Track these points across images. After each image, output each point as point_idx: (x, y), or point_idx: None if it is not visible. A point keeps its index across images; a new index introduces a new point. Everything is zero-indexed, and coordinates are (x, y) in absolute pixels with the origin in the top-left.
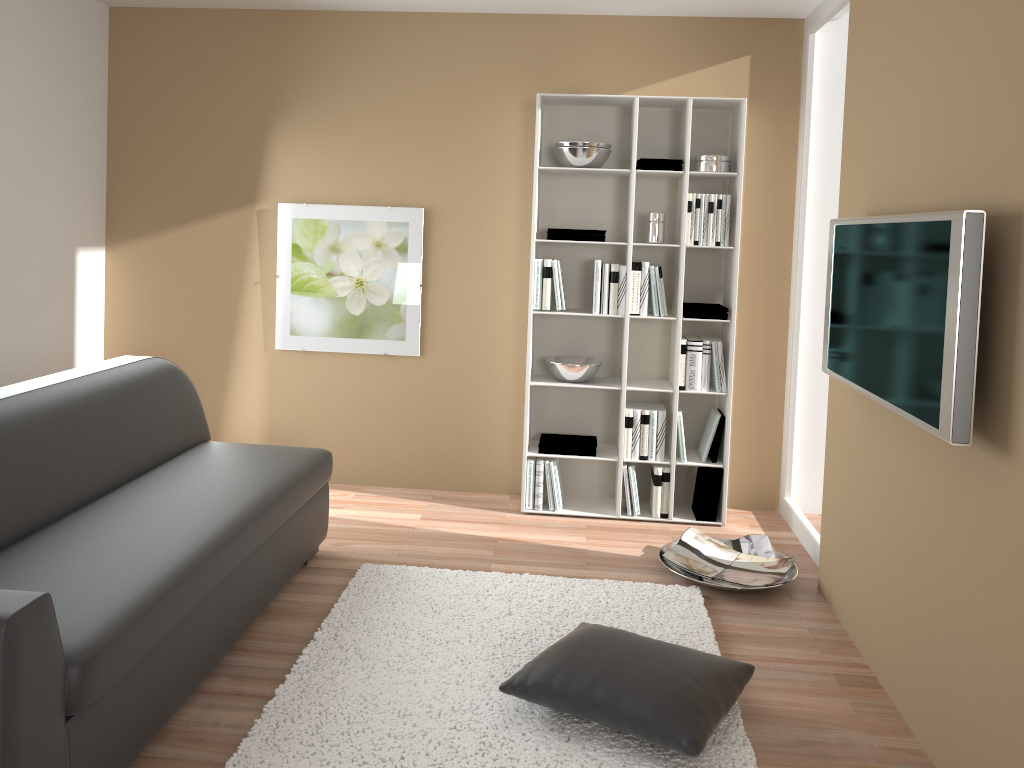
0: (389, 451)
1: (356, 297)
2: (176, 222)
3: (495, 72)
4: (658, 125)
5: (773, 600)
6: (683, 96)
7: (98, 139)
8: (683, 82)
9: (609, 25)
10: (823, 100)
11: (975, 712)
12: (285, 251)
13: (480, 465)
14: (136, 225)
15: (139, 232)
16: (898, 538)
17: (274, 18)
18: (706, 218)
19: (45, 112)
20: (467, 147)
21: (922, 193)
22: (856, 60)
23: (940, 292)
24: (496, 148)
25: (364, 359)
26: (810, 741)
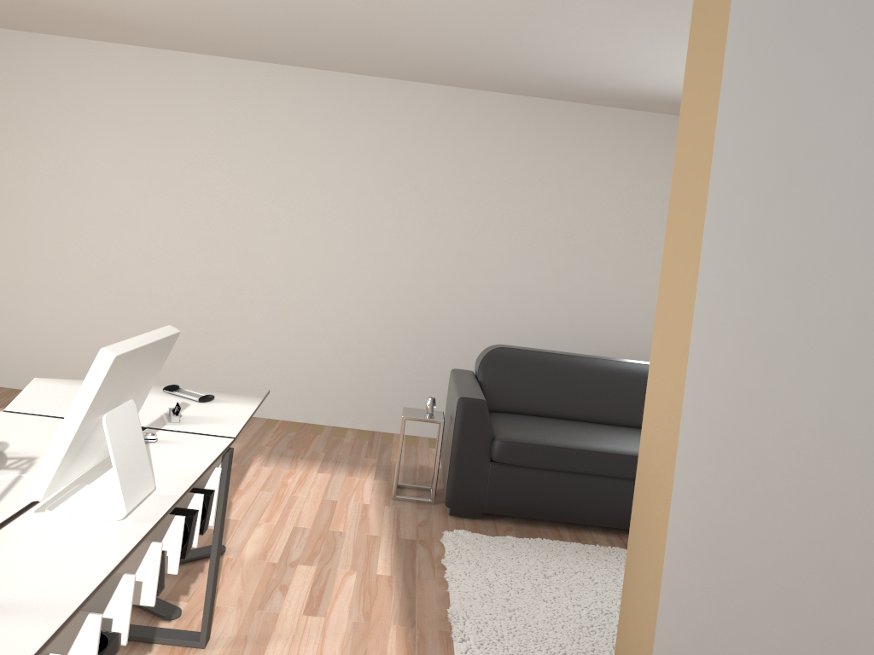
0: None
1: None
2: None
3: None
4: None
5: None
6: None
7: None
8: None
9: None
10: None
11: None
12: None
13: None
14: None
15: None
16: None
17: None
18: None
19: None
20: None
21: None
22: None
23: None
24: None
25: None
26: None
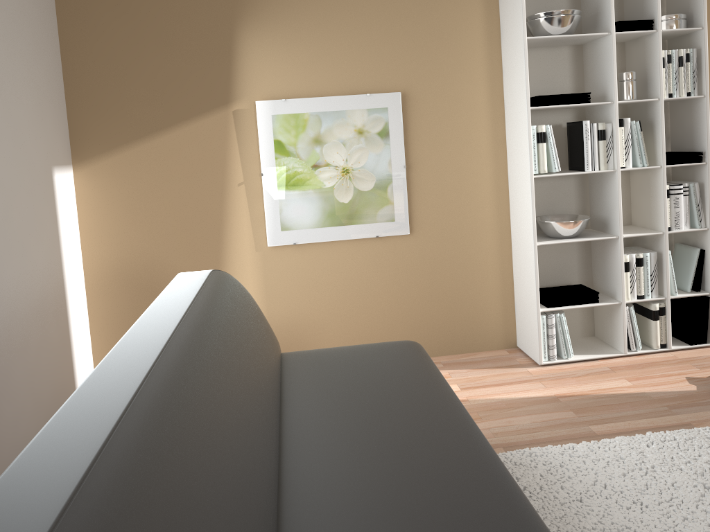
0: (388, 328)
1: (344, 185)
2: (148, 132)
3: None
4: None
5: None
6: None
7: (54, 52)
8: None
9: None
10: None
11: None
12: (268, 148)
13: (474, 327)
14: (104, 139)
15: (108, 146)
16: None
17: None
18: (678, 72)
19: (11, 16)
20: (434, 30)
21: None
22: None
23: None
24: (461, 29)
25: (356, 244)
26: None
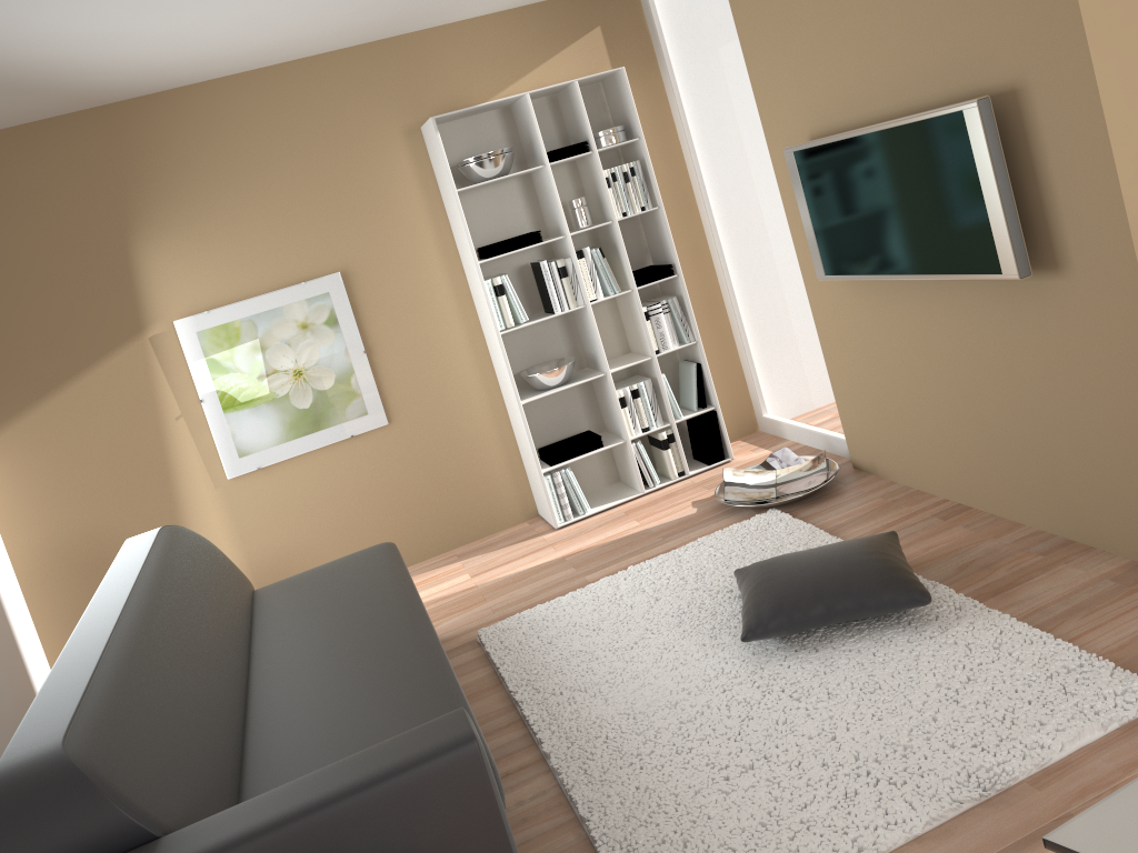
0: (391, 532)
1: (300, 389)
2: (52, 386)
3: (364, 109)
4: (541, 116)
5: (833, 491)
6: (553, 81)
7: None
8: (549, 68)
9: (461, 31)
10: (690, 50)
11: (1088, 473)
12: (201, 370)
13: (487, 506)
14: (0, 407)
15: (7, 414)
16: (950, 383)
17: (90, 119)
18: (626, 188)
19: None
20: (362, 194)
21: (883, 100)
22: (746, 5)
23: (966, 169)
24: (392, 186)
25: (330, 450)
26: (967, 563)
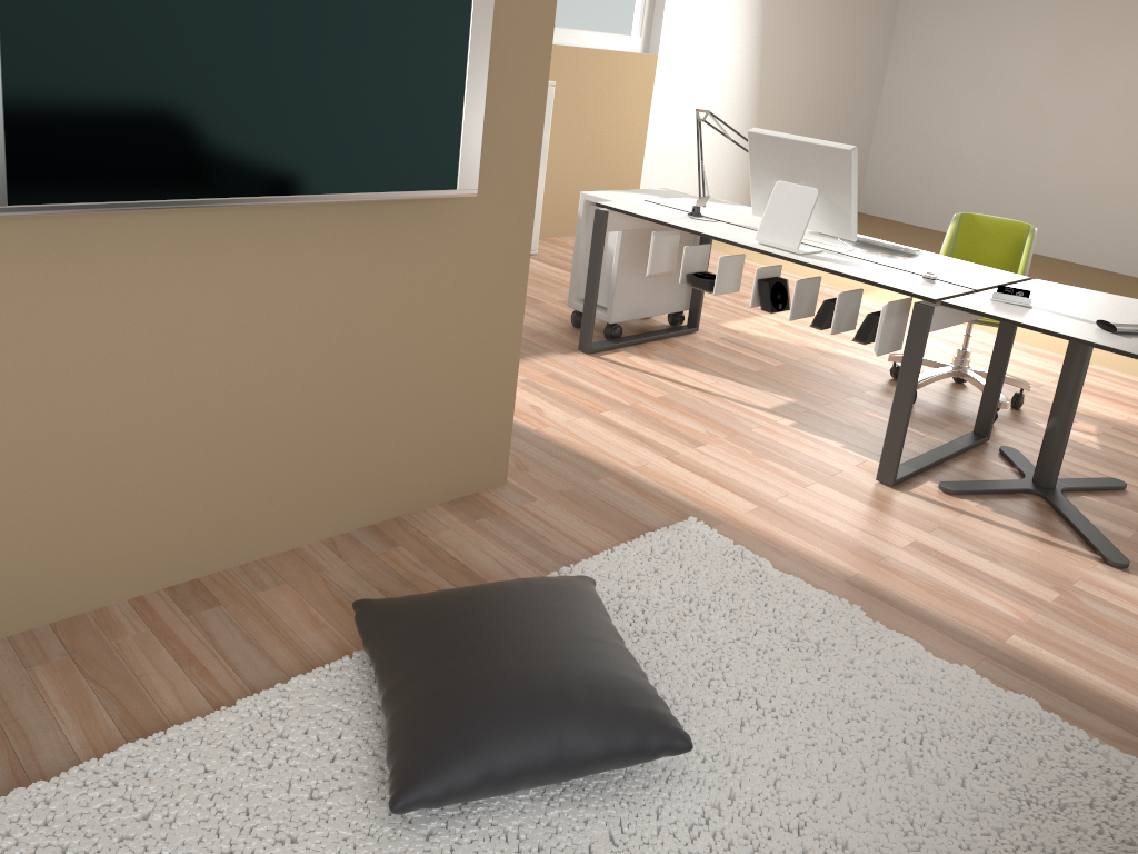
0: None
1: None
2: None
3: None
4: None
5: None
6: None
7: None
8: None
9: None
10: None
11: (417, 426)
12: None
13: None
14: None
15: None
16: (219, 380)
17: None
18: None
19: None
20: None
21: None
22: None
23: (453, 50)
24: None
25: None
26: (387, 595)
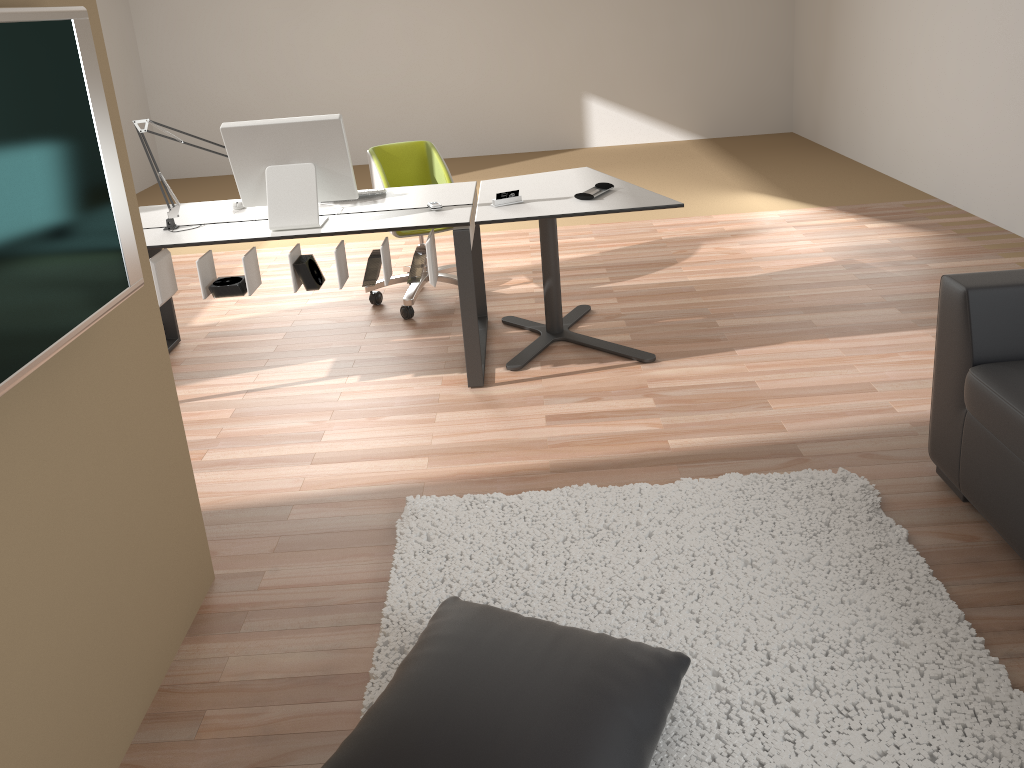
0: None
1: None
2: None
3: None
4: None
5: None
6: None
7: None
8: None
9: None
10: None
11: (144, 576)
12: None
13: None
14: None
15: None
16: None
17: None
18: None
19: None
20: None
21: None
22: None
23: (81, 121)
24: None
25: None
26: (266, 764)
